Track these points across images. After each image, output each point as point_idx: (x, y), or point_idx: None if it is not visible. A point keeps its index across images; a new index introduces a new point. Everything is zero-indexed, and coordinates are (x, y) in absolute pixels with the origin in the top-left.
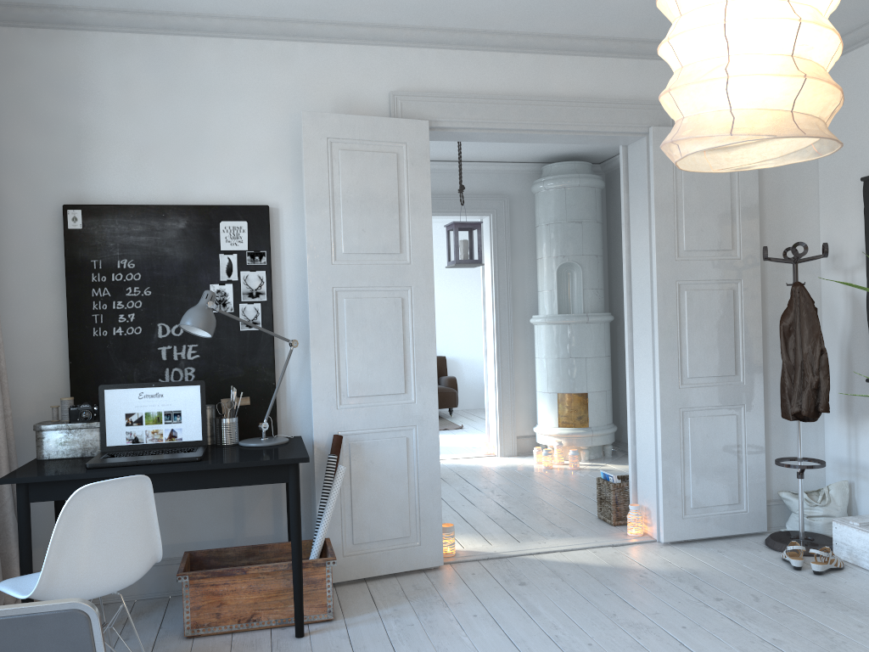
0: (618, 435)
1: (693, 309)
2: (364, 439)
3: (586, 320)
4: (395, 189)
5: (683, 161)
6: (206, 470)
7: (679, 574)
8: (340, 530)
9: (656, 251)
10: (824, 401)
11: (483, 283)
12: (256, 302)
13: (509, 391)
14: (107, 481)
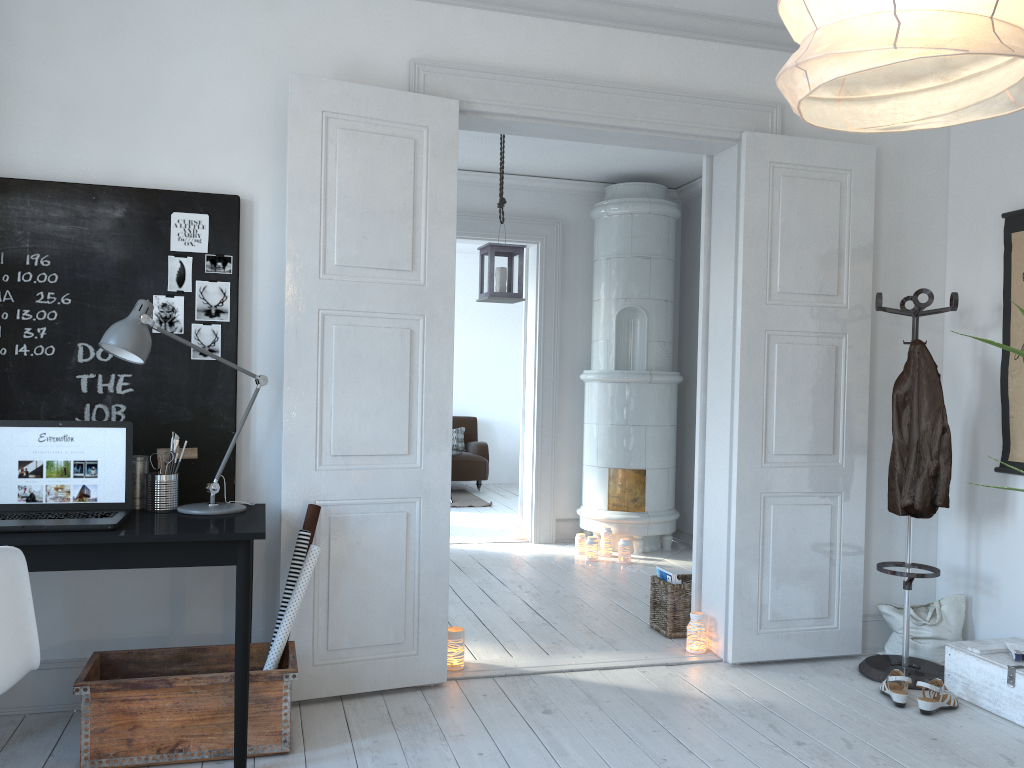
0: (680, 524)
1: (785, 367)
2: (350, 512)
3: (649, 379)
4: (409, 186)
5: (807, 111)
6: (121, 544)
7: (750, 706)
8: (311, 630)
9: (742, 291)
10: (943, 492)
11: (525, 327)
12: (215, 323)
13: (550, 463)
14: None
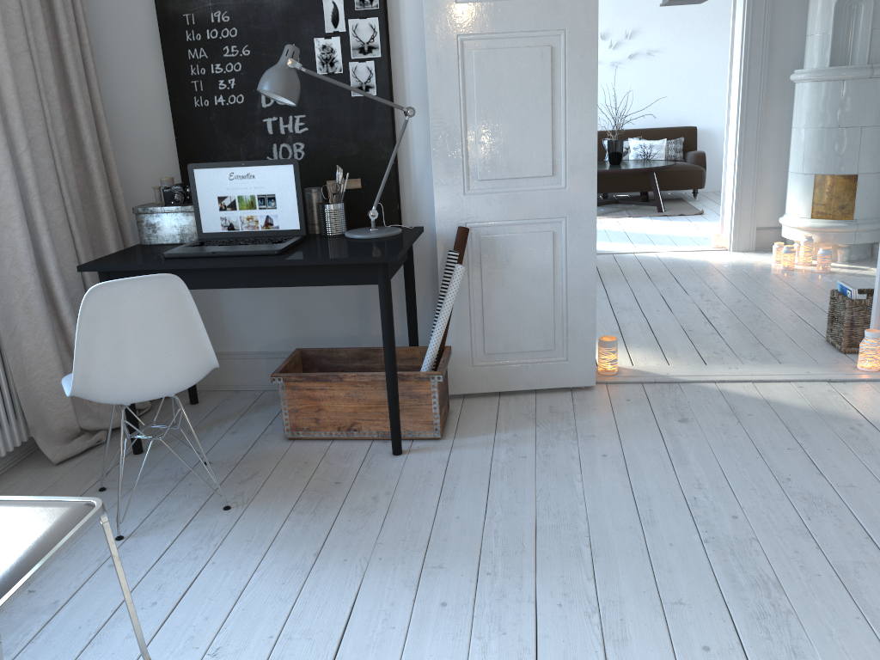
0: None
1: None
2: (498, 233)
3: (870, 74)
4: None
5: None
6: (285, 266)
7: None
8: (469, 337)
9: None
10: None
11: (732, 28)
12: (369, 60)
13: (752, 172)
14: (122, 280)
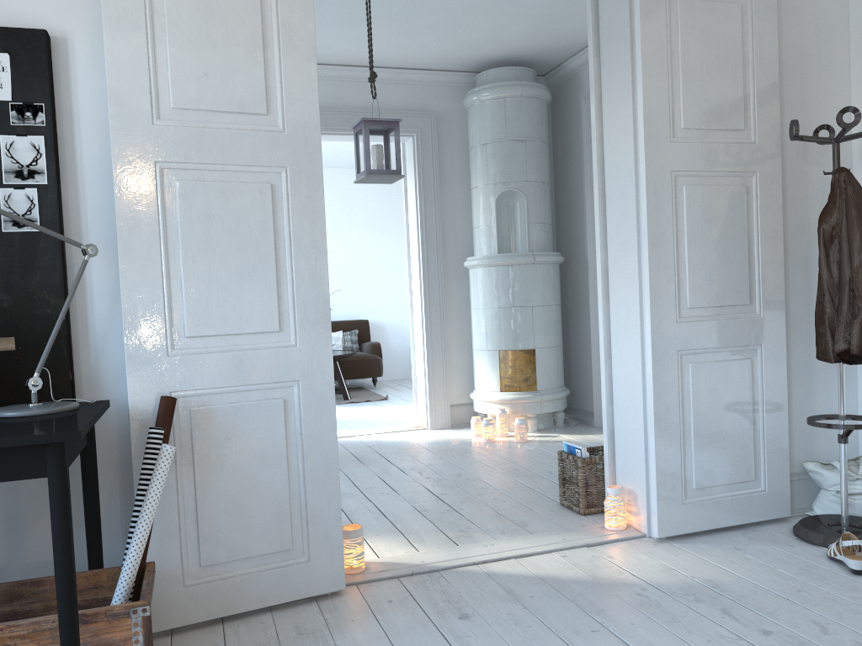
0: (569, 401)
1: (695, 211)
2: (215, 403)
3: (533, 260)
4: (256, 13)
5: None
6: None
7: (693, 589)
8: (178, 546)
9: (644, 128)
10: None
11: (406, 221)
12: (30, 187)
13: (440, 351)
14: None
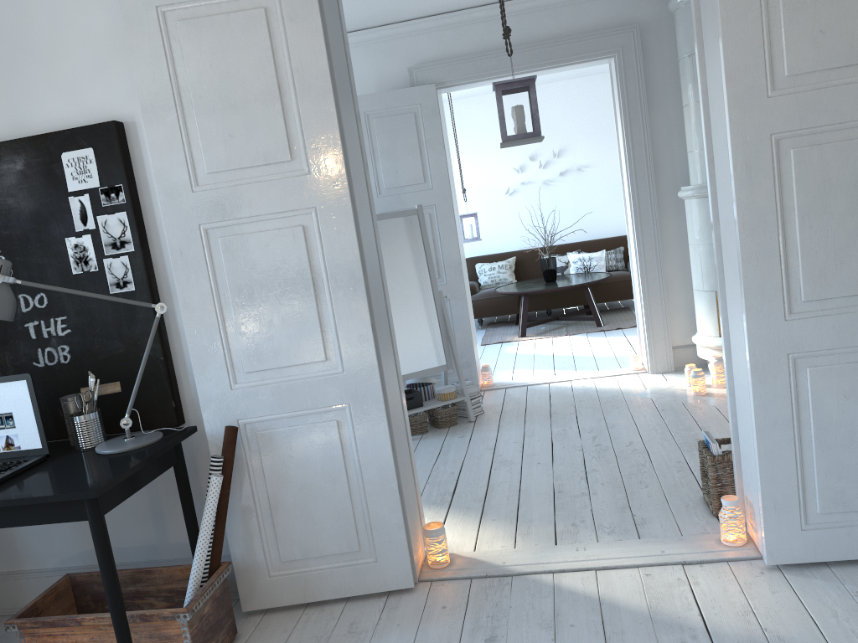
0: None
1: (809, 181)
2: (277, 427)
3: None
4: (269, 65)
5: None
6: None
7: None
8: (260, 544)
9: (727, 87)
10: None
11: (619, 149)
12: (123, 255)
13: (658, 290)
14: None
